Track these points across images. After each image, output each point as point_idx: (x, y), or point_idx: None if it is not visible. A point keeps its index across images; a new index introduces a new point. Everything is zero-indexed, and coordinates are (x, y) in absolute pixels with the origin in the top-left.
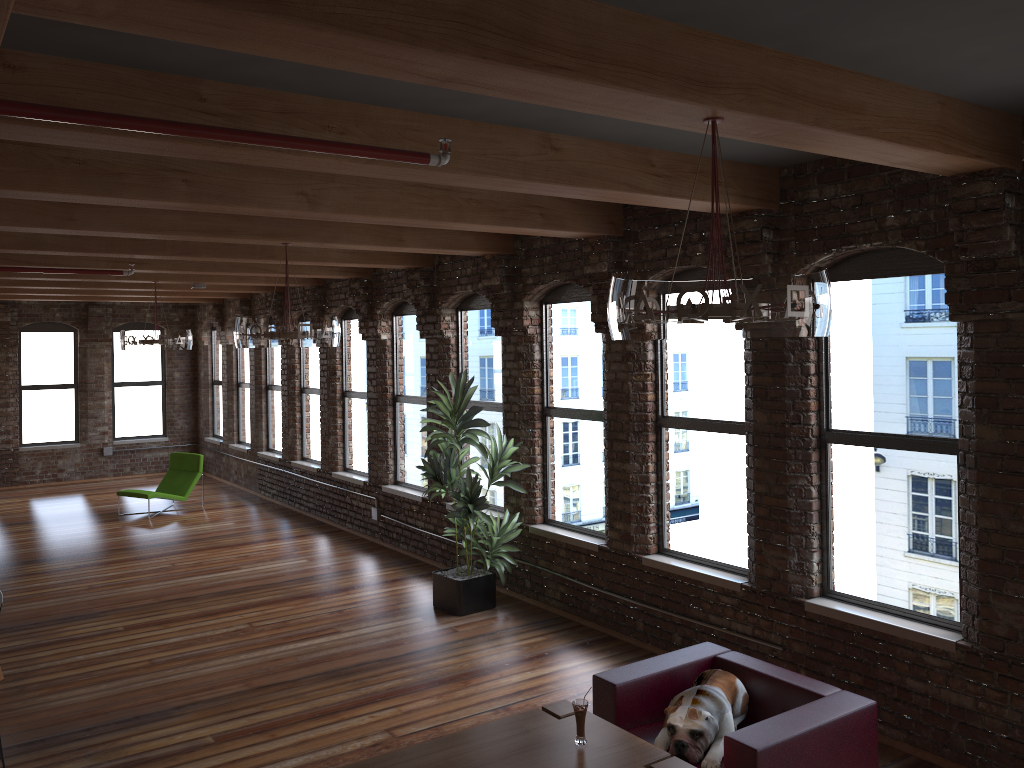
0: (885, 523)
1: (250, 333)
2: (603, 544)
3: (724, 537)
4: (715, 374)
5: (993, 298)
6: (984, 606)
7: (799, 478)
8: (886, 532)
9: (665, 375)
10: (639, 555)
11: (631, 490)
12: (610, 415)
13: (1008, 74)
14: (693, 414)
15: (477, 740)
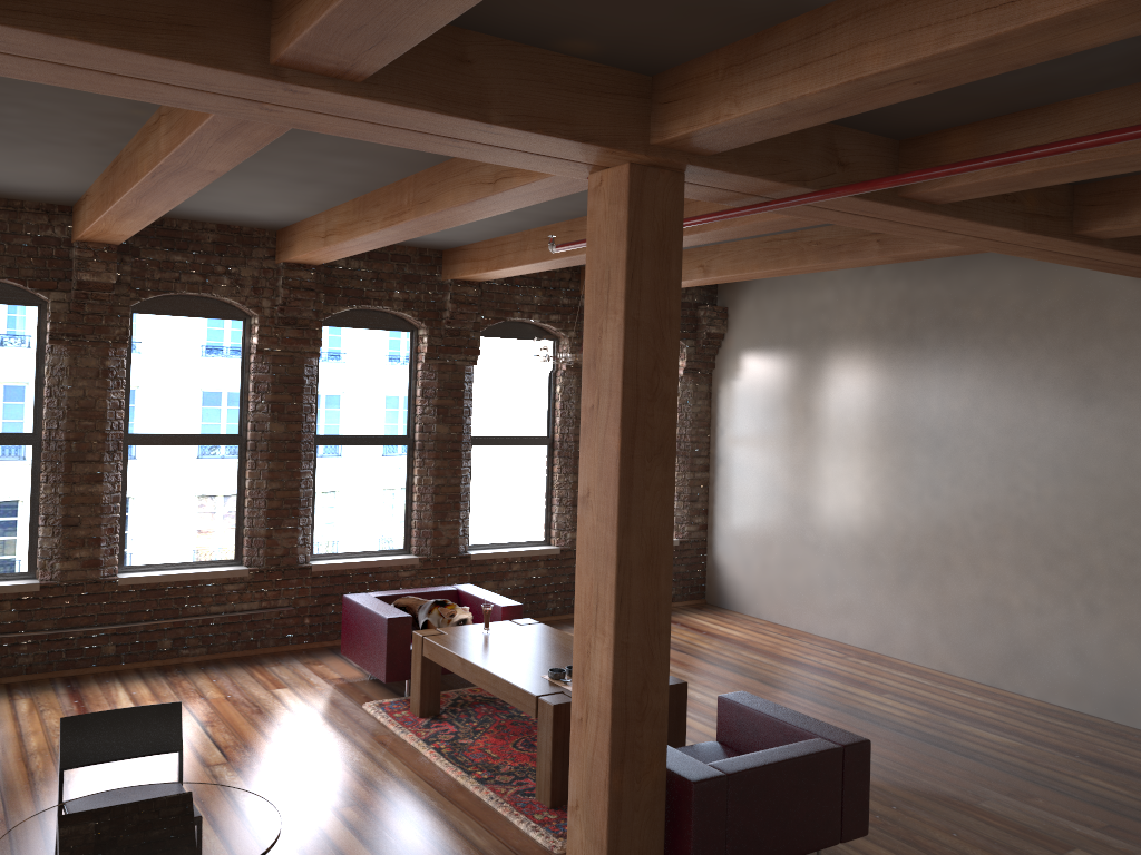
0: (358, 496)
1: None
2: (41, 581)
3: (207, 538)
4: (200, 393)
5: (454, 352)
6: (436, 530)
7: (307, 473)
8: (358, 502)
9: (132, 393)
10: (111, 577)
11: (103, 512)
12: (73, 435)
13: None
14: (170, 430)
15: (472, 649)
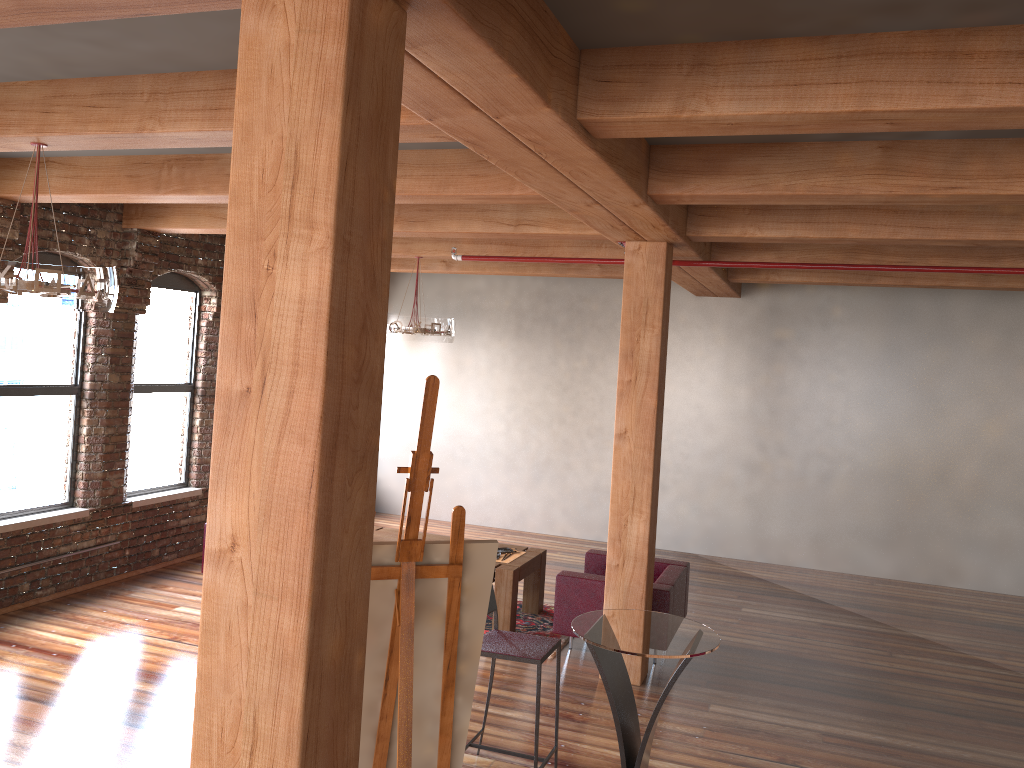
0: (156, 438)
1: (115, 291)
2: None
3: (48, 483)
4: (47, 345)
5: None
6: None
7: (130, 419)
8: (156, 443)
9: None
10: None
11: None
12: None
13: None
14: (21, 381)
15: None
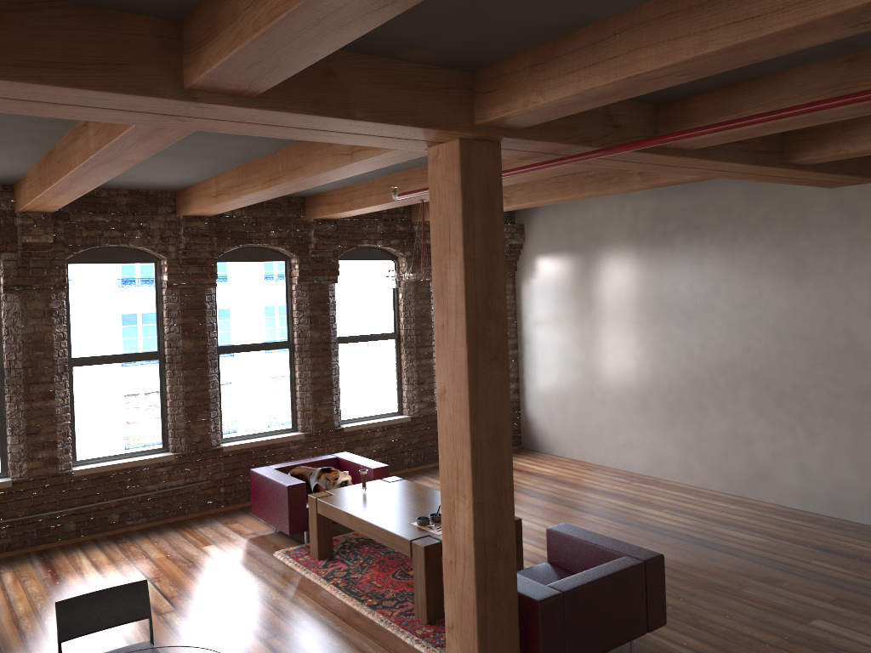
0: (254, 391)
1: None
2: (13, 479)
3: (139, 433)
4: (126, 321)
5: (319, 274)
6: (315, 412)
7: (213, 376)
8: (255, 395)
9: (72, 326)
10: (68, 471)
11: (57, 421)
12: (28, 363)
13: None
14: (104, 352)
15: (355, 506)
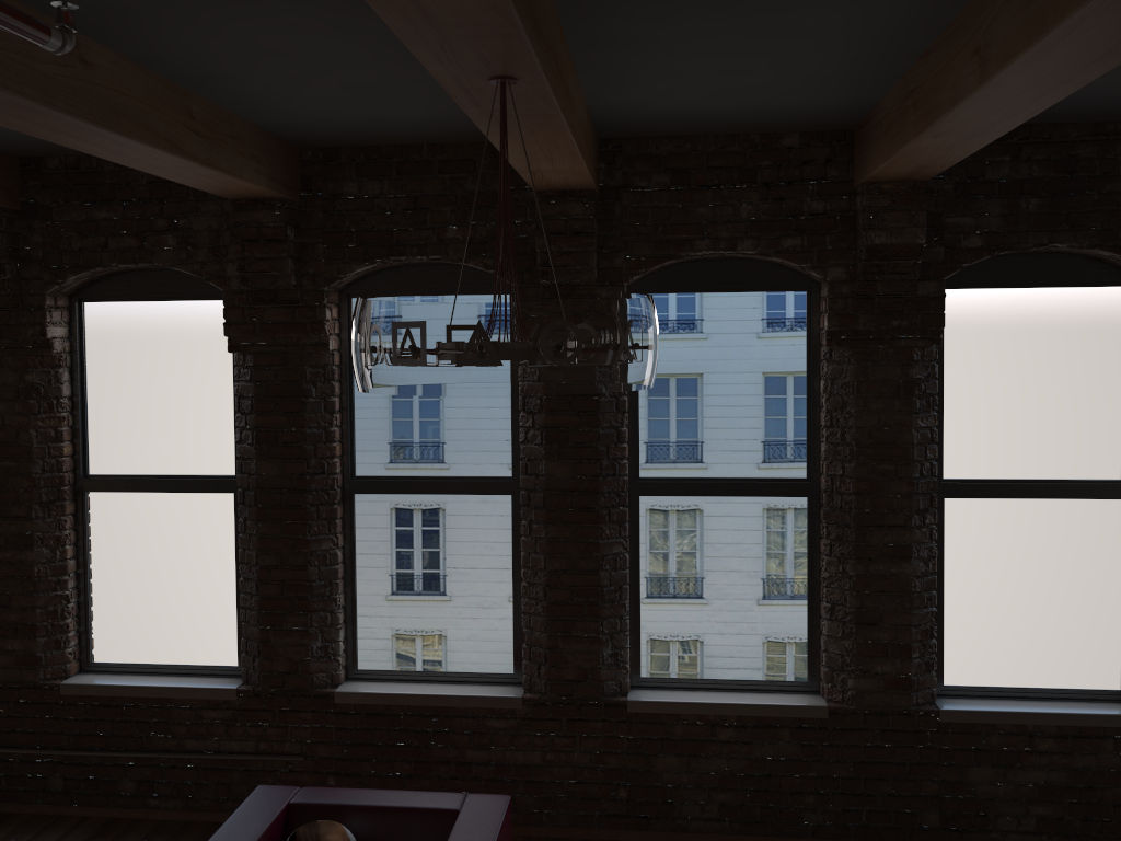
0: (428, 580)
1: None
2: None
3: (197, 631)
4: (179, 413)
5: None
6: (553, 652)
7: (323, 541)
8: (429, 590)
9: (89, 417)
10: (54, 682)
11: (37, 589)
12: None
13: (665, 95)
14: (141, 470)
15: None
